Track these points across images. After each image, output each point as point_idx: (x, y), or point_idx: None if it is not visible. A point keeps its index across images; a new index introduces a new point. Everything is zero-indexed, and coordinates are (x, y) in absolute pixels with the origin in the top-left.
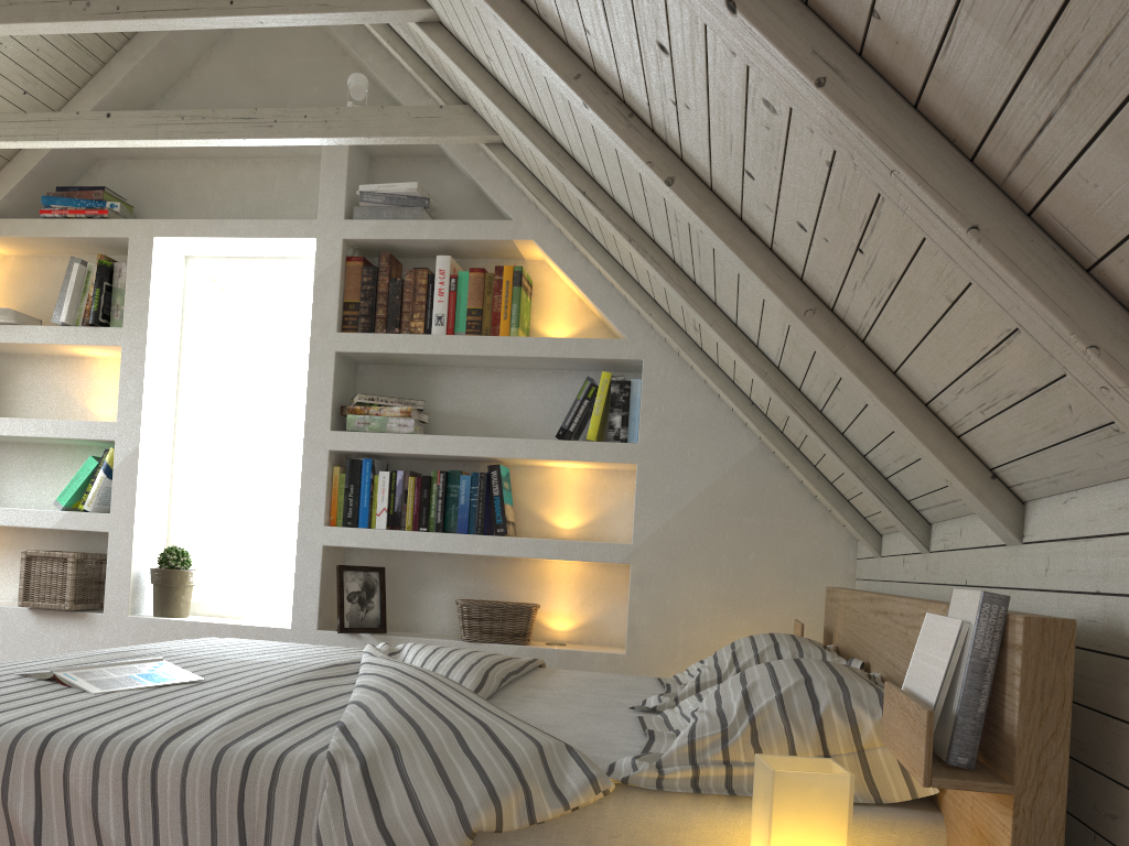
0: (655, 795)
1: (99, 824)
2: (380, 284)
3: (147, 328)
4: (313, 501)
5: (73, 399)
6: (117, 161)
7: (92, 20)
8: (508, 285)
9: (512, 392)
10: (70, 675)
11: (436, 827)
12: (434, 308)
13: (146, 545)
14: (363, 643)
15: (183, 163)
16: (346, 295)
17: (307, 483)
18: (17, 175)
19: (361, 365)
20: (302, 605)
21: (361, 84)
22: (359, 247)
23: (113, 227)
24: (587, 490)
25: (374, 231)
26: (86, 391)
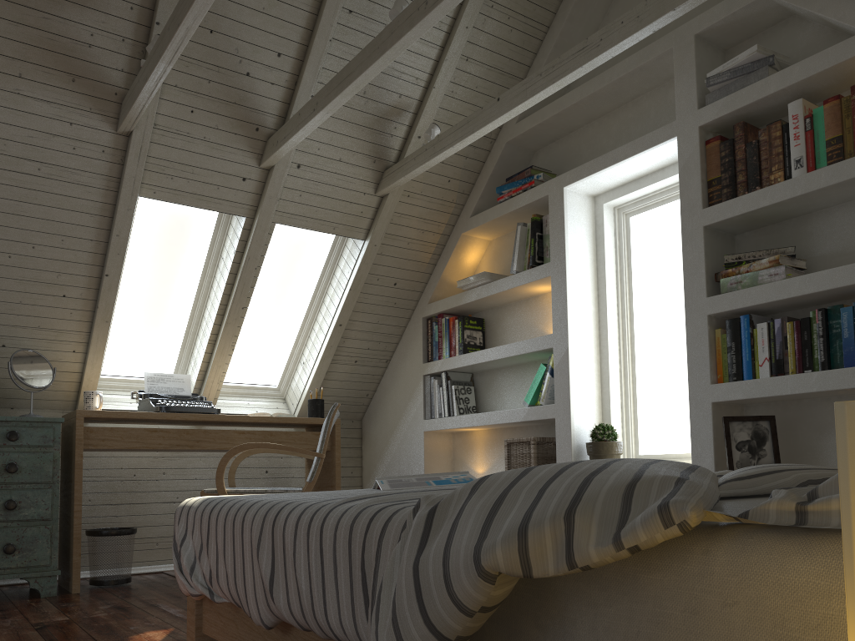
0: (793, 540)
1: (296, 576)
2: (737, 153)
3: (564, 257)
4: (699, 364)
5: (534, 327)
6: (545, 147)
7: (429, 12)
8: None
9: None
10: (382, 481)
11: (453, 566)
12: (792, 154)
13: (582, 426)
14: None
15: (585, 128)
16: (708, 175)
17: (691, 348)
18: (483, 181)
19: (737, 235)
20: (699, 459)
21: None
22: (718, 129)
23: (538, 191)
24: None
25: (724, 108)
26: (541, 319)
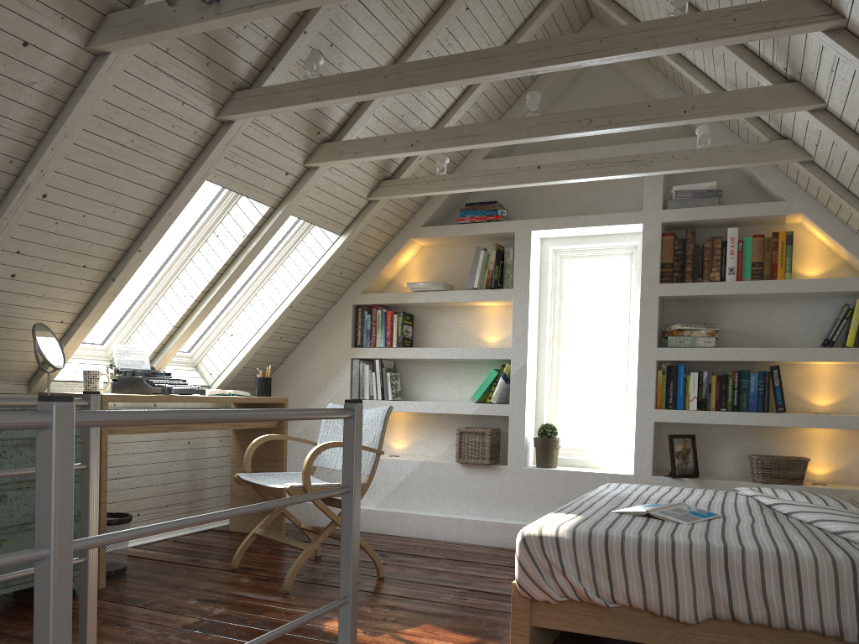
0: None
1: (766, 595)
2: (687, 250)
3: (529, 288)
4: (646, 393)
5: (470, 332)
6: None
7: (593, 130)
8: (783, 245)
9: (777, 314)
10: (659, 514)
11: None
12: (727, 263)
13: (528, 423)
14: (684, 484)
15: None
16: (663, 259)
17: (641, 381)
18: (441, 199)
19: (665, 301)
20: (641, 460)
21: (707, 131)
22: (668, 225)
23: (504, 226)
24: (837, 379)
25: (683, 216)
26: (478, 327)
